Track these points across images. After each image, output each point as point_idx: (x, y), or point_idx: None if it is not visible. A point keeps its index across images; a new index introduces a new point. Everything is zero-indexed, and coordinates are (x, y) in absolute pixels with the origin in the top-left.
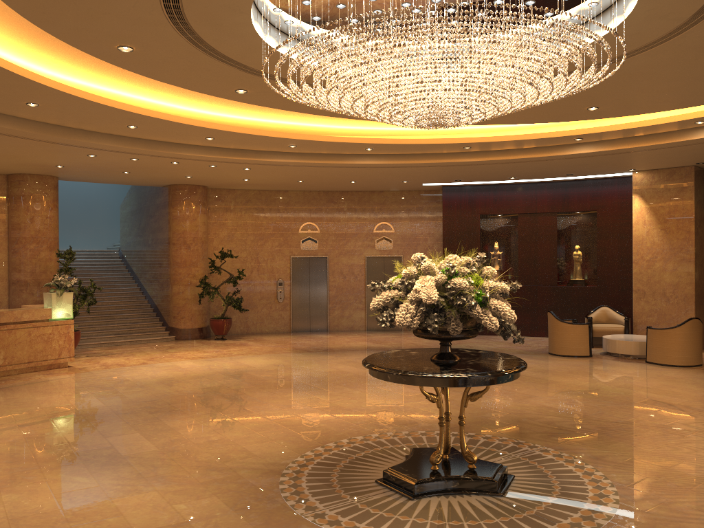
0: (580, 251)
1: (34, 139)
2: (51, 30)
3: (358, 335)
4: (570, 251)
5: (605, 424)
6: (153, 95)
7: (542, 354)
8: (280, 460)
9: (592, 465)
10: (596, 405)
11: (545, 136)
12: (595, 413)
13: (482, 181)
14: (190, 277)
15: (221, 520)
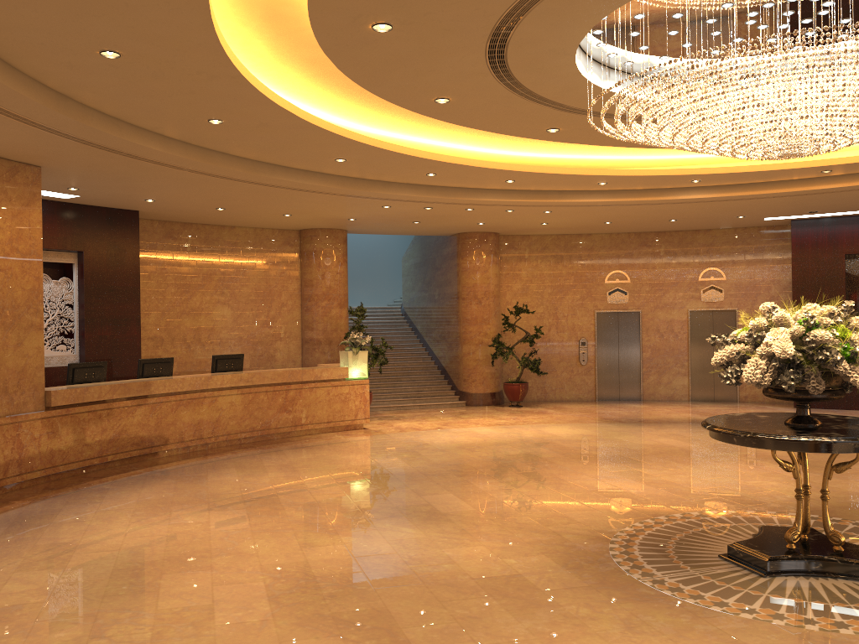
0: None
1: (336, 194)
2: (376, 91)
3: (680, 406)
4: None
5: None
6: (454, 139)
7: None
8: (607, 529)
9: None
10: None
11: None
12: None
13: (848, 211)
14: (481, 335)
15: (553, 575)
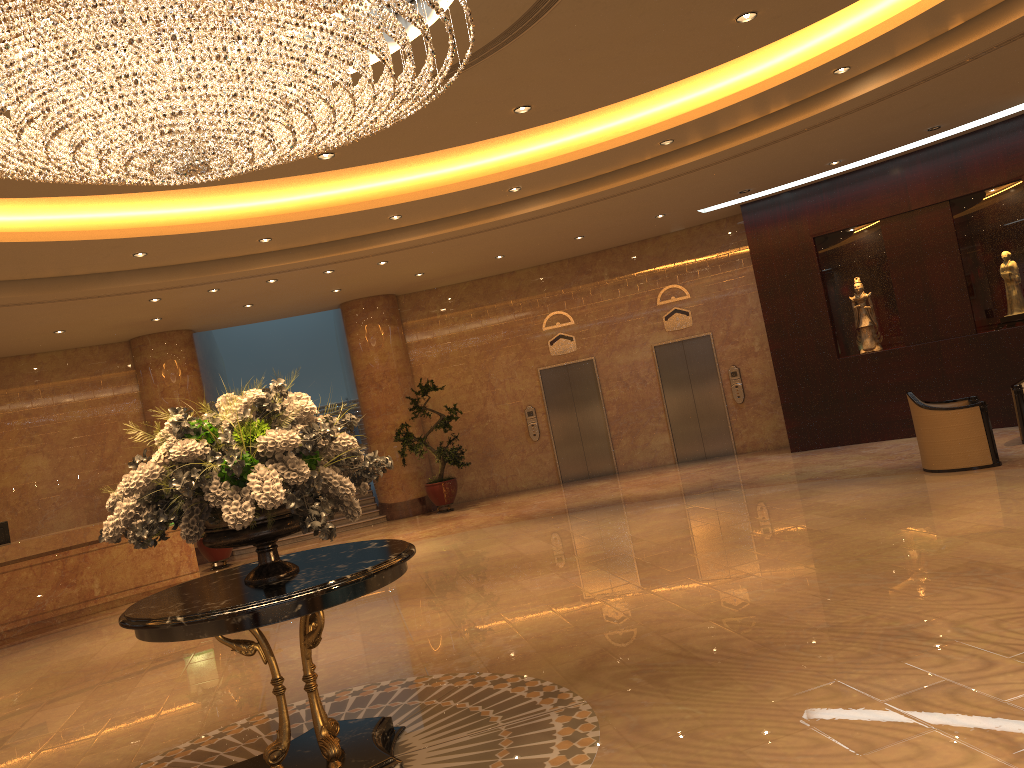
0: (1008, 261)
1: (46, 302)
2: None
3: (649, 475)
4: (988, 265)
5: (782, 636)
6: (134, 206)
7: (909, 472)
8: (155, 750)
9: (600, 747)
10: (835, 587)
11: (772, 84)
12: (802, 609)
13: (792, 180)
14: (390, 428)
15: None
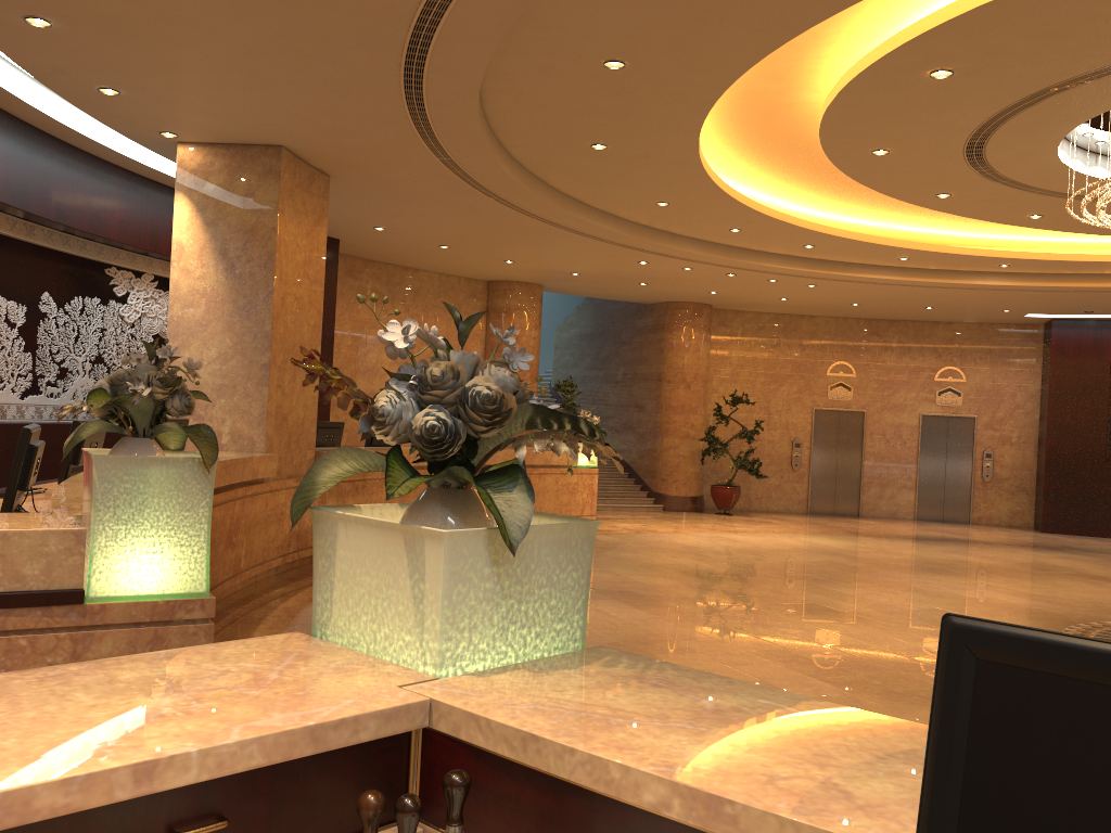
0: None
1: (612, 242)
2: (827, 135)
3: (914, 524)
4: None
5: None
6: (778, 193)
7: None
8: None
9: None
10: None
11: None
12: None
13: None
14: (688, 427)
15: None
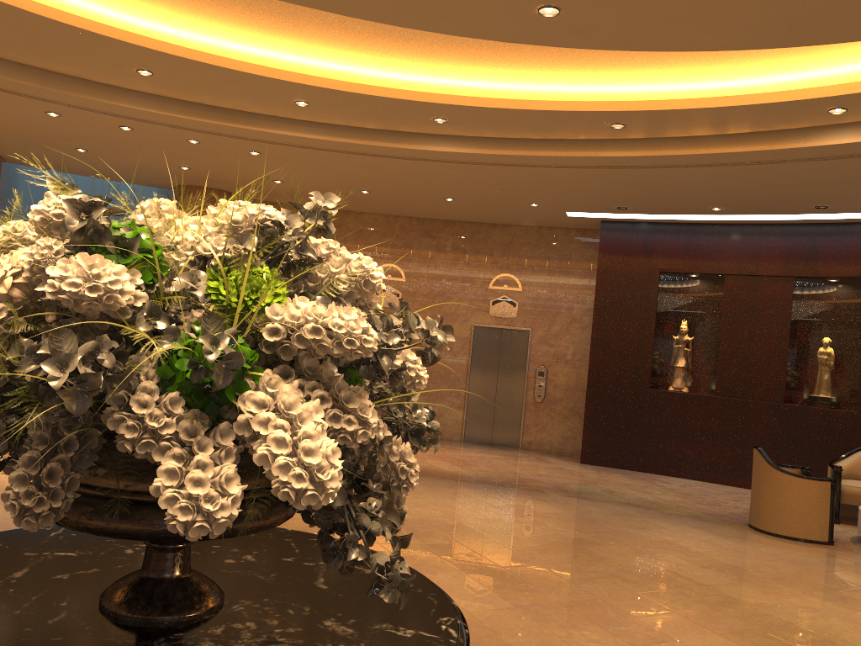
0: (831, 347)
1: None
2: None
3: (441, 448)
4: (812, 345)
5: None
6: None
7: (736, 525)
8: None
9: None
10: None
11: (768, 100)
12: None
13: (666, 213)
14: None
15: None
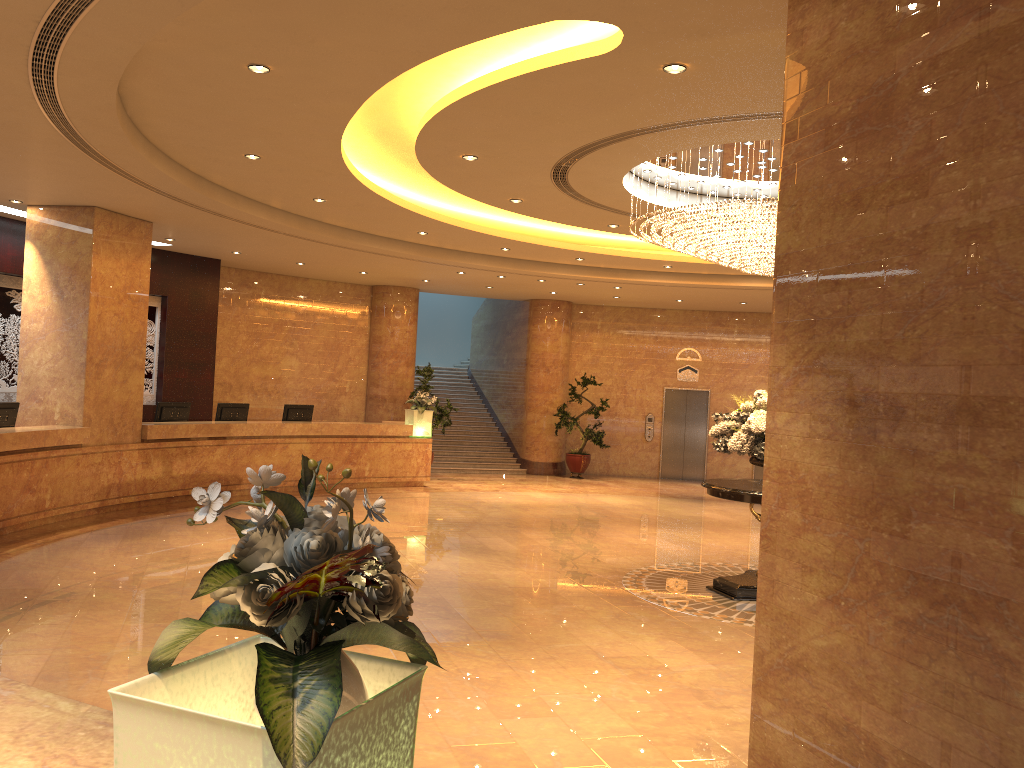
0: None
1: (414, 260)
2: (461, 191)
3: None
4: None
5: None
6: (528, 220)
7: None
8: (626, 567)
9: None
10: None
11: None
12: None
13: None
14: (547, 404)
15: (573, 589)
